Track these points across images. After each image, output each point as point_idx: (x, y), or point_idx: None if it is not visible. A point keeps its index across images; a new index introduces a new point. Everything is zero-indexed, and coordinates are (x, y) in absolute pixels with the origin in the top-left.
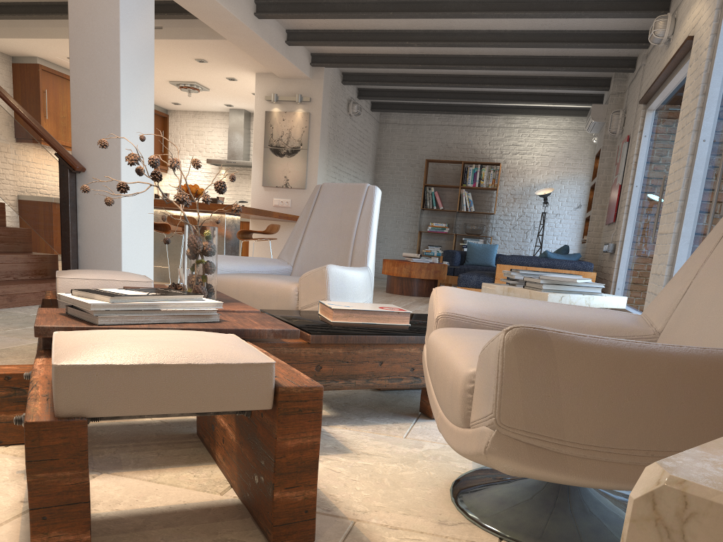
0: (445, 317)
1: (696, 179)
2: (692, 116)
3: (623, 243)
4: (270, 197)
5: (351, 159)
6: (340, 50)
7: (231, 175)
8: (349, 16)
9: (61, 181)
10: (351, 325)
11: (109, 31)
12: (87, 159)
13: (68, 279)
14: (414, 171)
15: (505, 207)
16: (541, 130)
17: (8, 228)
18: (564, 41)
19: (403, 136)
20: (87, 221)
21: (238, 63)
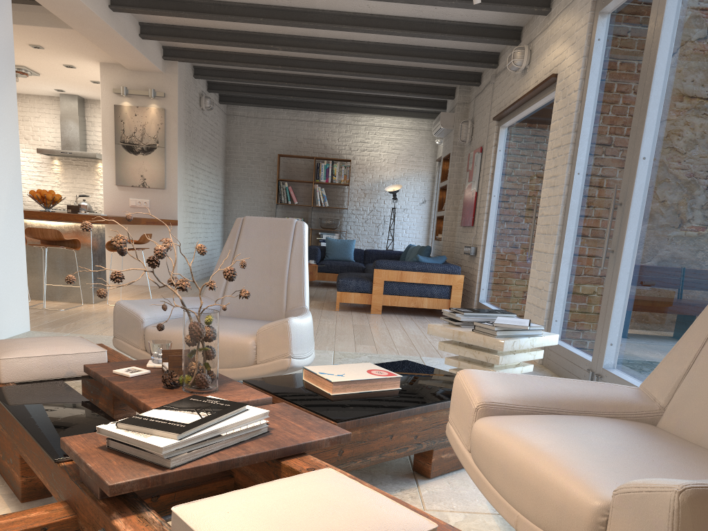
0: (484, 407)
1: (573, 207)
2: (566, 150)
3: (485, 248)
4: (126, 197)
5: (205, 154)
6: (196, 45)
7: (242, 261)
8: (217, 18)
9: None
10: (355, 399)
11: None
12: None
13: (12, 359)
14: (266, 165)
15: (357, 202)
16: (386, 128)
17: None
18: (423, 57)
19: (252, 129)
20: None
21: (81, 52)
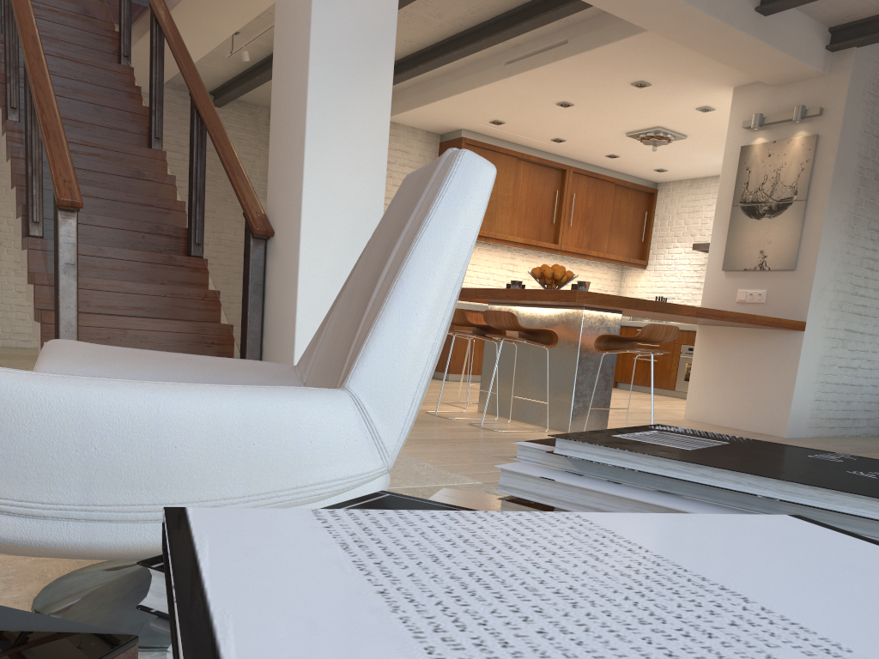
0: None
1: None
2: None
3: None
4: (733, 288)
5: None
6: None
7: None
8: None
9: (244, 252)
10: None
11: (302, 8)
12: (276, 216)
13: None
14: None
15: None
16: None
17: (192, 322)
18: None
19: None
20: (271, 311)
21: (696, 75)
